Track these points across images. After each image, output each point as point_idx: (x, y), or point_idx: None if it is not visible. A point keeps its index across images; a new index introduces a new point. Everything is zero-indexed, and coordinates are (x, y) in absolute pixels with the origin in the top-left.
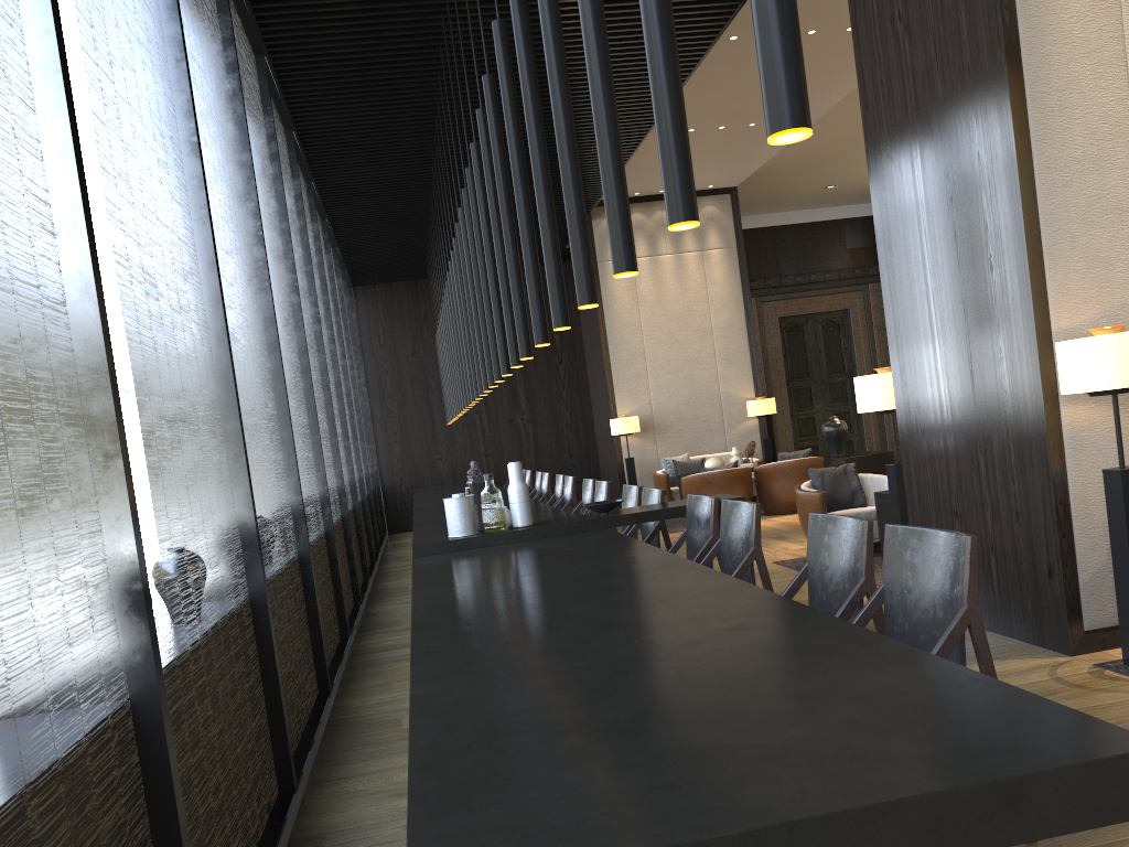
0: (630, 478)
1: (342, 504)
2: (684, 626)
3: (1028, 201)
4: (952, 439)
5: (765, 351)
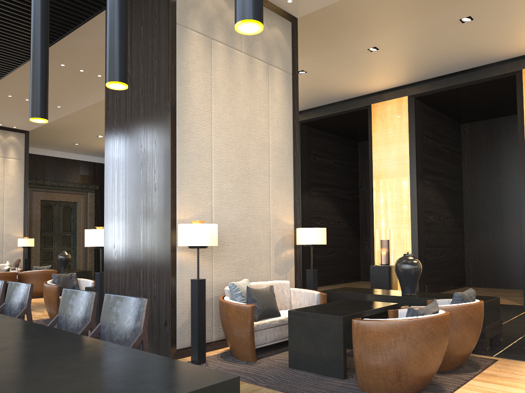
0: None
1: None
2: None
3: (173, 164)
4: (129, 262)
5: (31, 215)
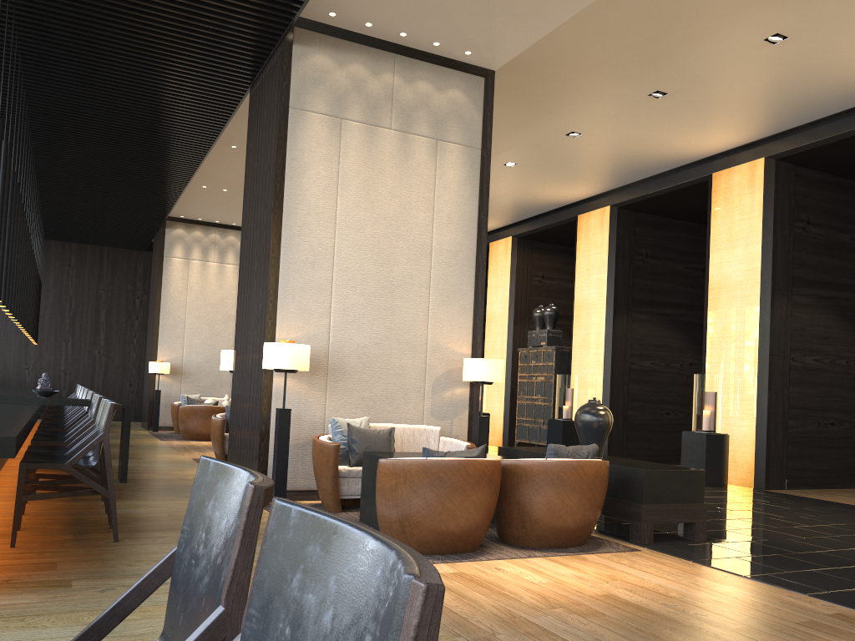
0: (155, 403)
1: None
2: None
3: (273, 274)
4: (243, 388)
5: None
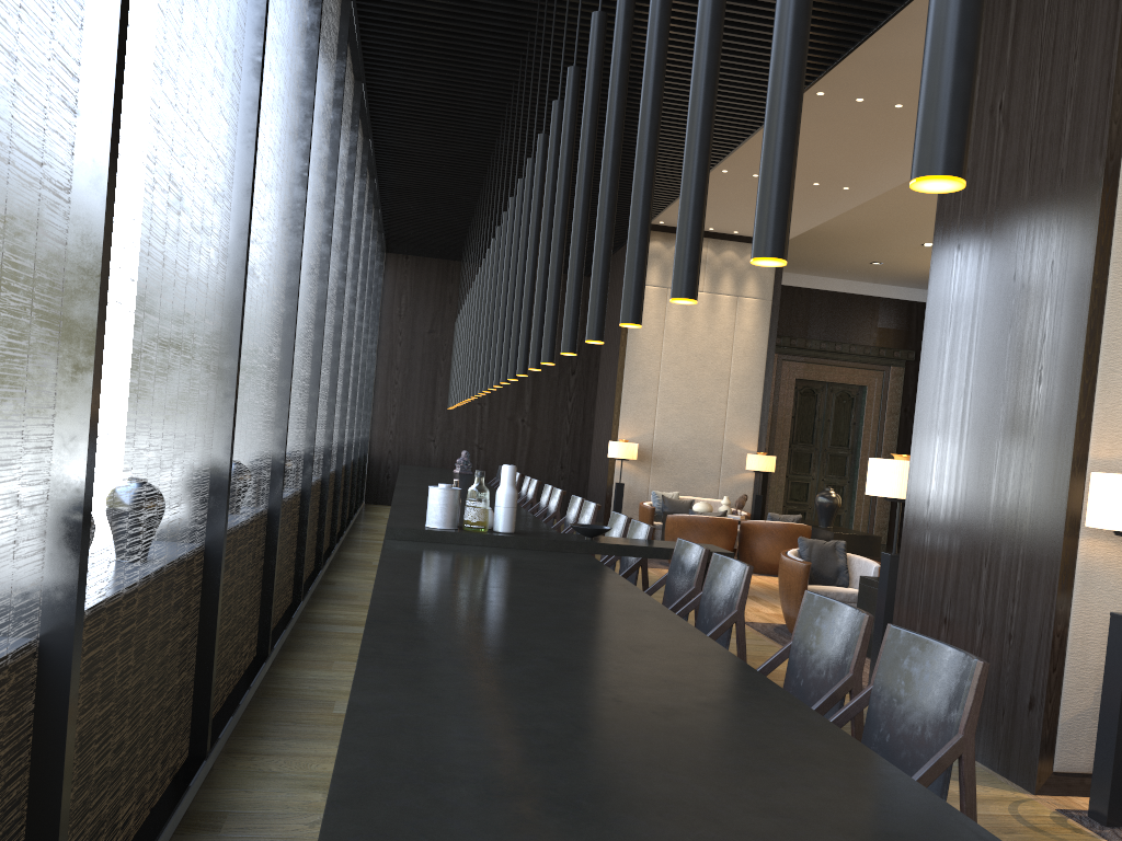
0: (616, 503)
1: (325, 465)
2: (658, 689)
3: (1094, 321)
4: (957, 543)
5: (776, 408)
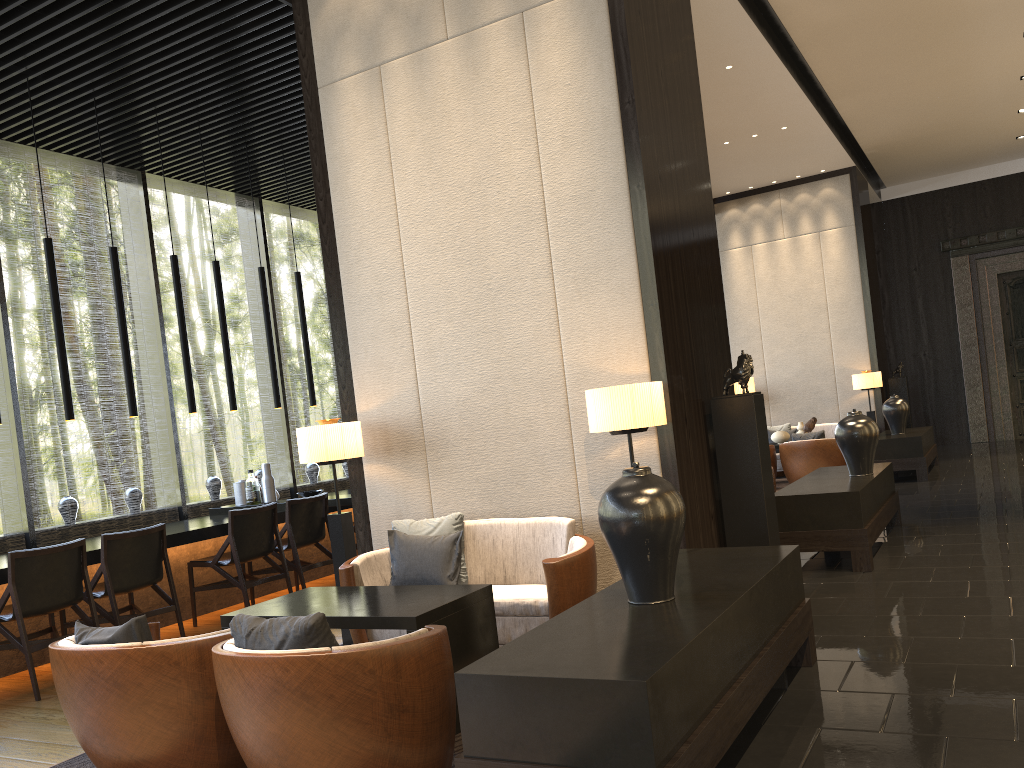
0: None
1: None
2: None
3: (337, 326)
4: None
5: (979, 310)
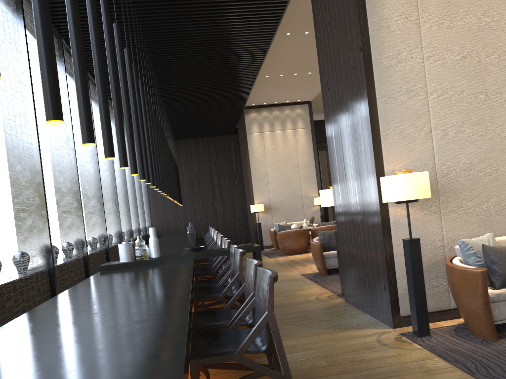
0: (259, 232)
1: (105, 243)
2: (123, 318)
3: (372, 110)
4: (352, 221)
5: (329, 175)
